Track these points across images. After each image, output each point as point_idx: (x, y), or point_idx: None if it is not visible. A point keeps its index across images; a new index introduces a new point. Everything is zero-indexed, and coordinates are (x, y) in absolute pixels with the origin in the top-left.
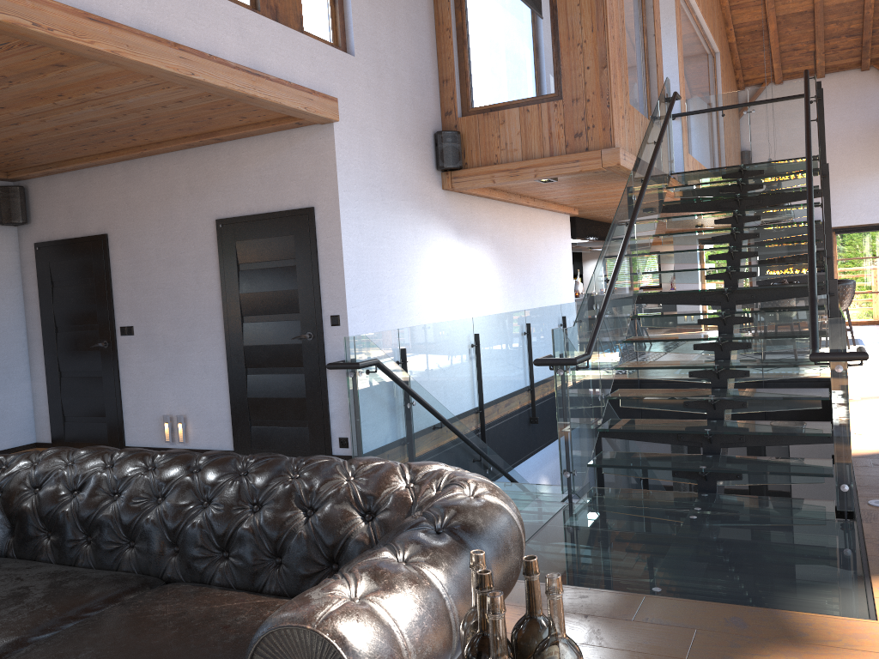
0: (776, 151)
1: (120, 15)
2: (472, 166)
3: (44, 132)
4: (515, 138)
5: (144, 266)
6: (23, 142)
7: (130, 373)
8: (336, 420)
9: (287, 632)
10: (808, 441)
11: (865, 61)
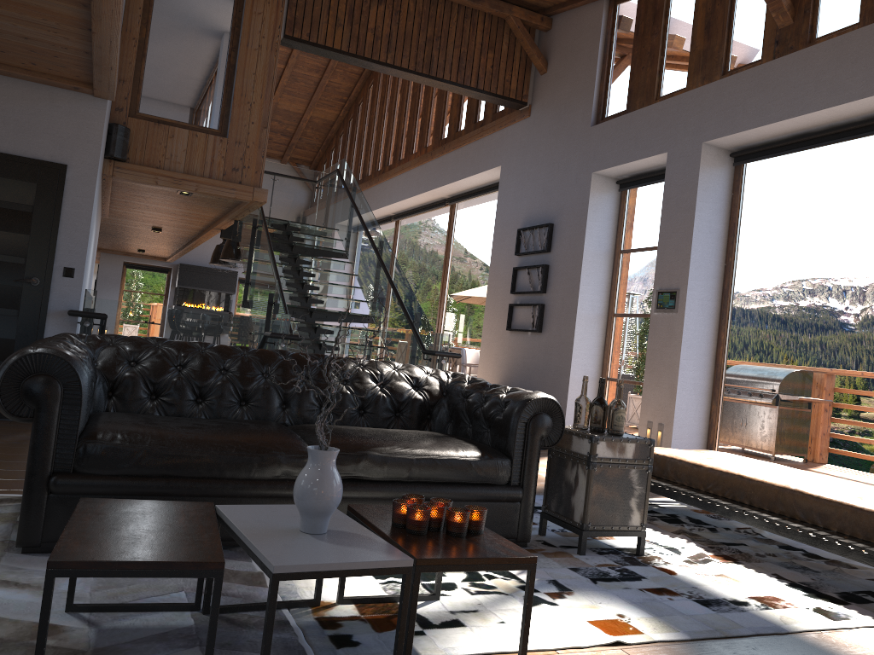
0: (288, 215)
1: None
2: (134, 162)
3: None
4: (181, 153)
5: None
6: None
7: None
8: None
9: (539, 400)
10: None
11: (286, 157)
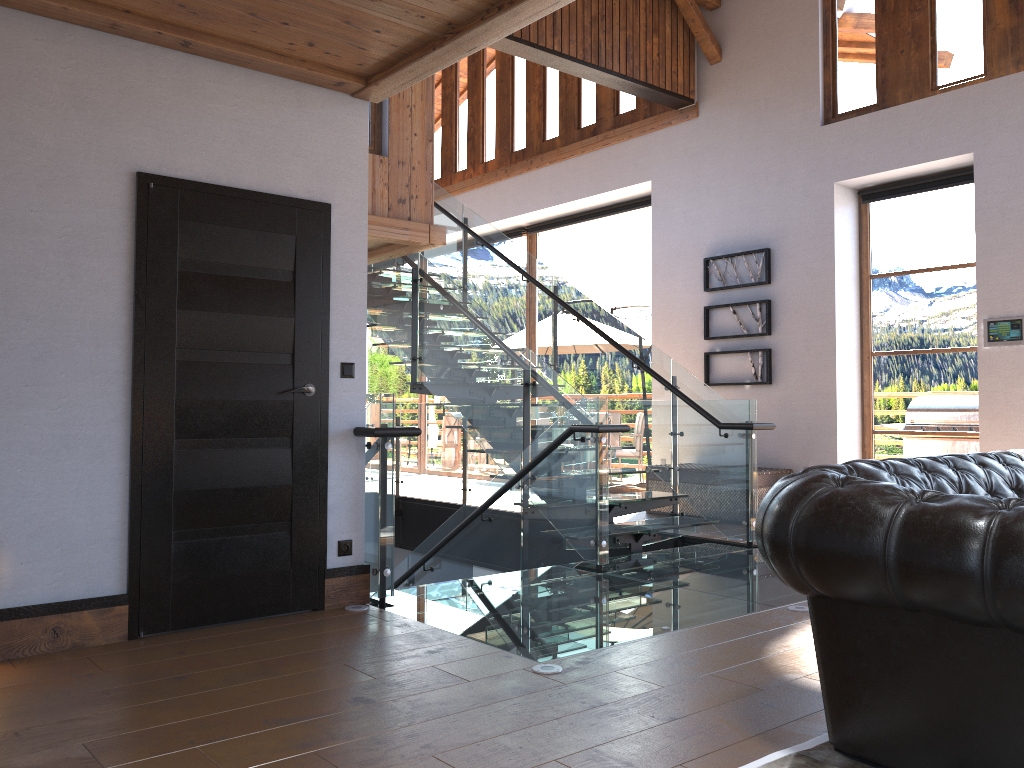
0: None
1: None
2: None
3: None
4: None
5: None
6: None
7: None
8: (335, 515)
9: None
10: (660, 505)
11: None
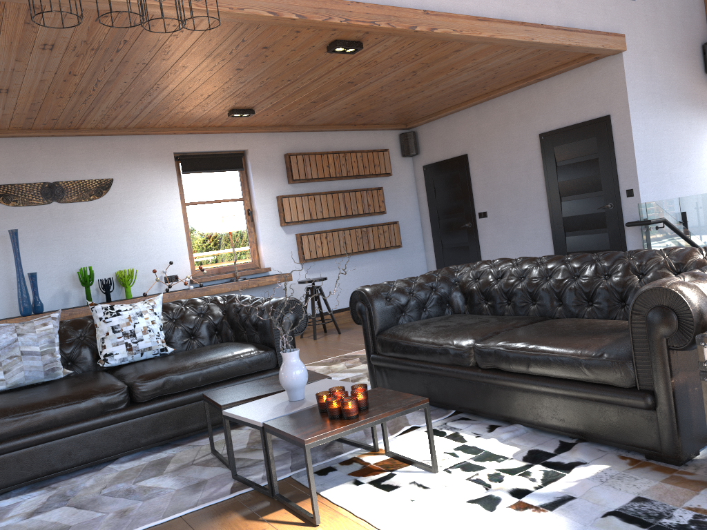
0: None
1: (491, 13)
2: None
3: (434, 94)
4: None
5: (492, 171)
6: (421, 102)
7: (485, 242)
8: None
9: (651, 291)
10: None
11: None
